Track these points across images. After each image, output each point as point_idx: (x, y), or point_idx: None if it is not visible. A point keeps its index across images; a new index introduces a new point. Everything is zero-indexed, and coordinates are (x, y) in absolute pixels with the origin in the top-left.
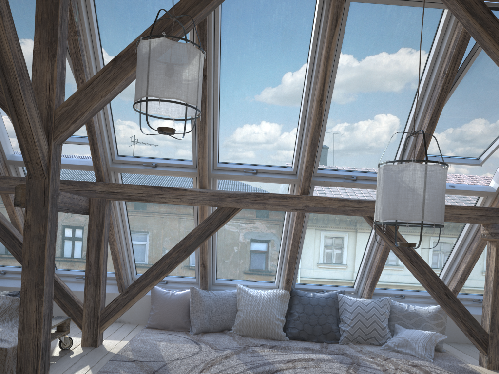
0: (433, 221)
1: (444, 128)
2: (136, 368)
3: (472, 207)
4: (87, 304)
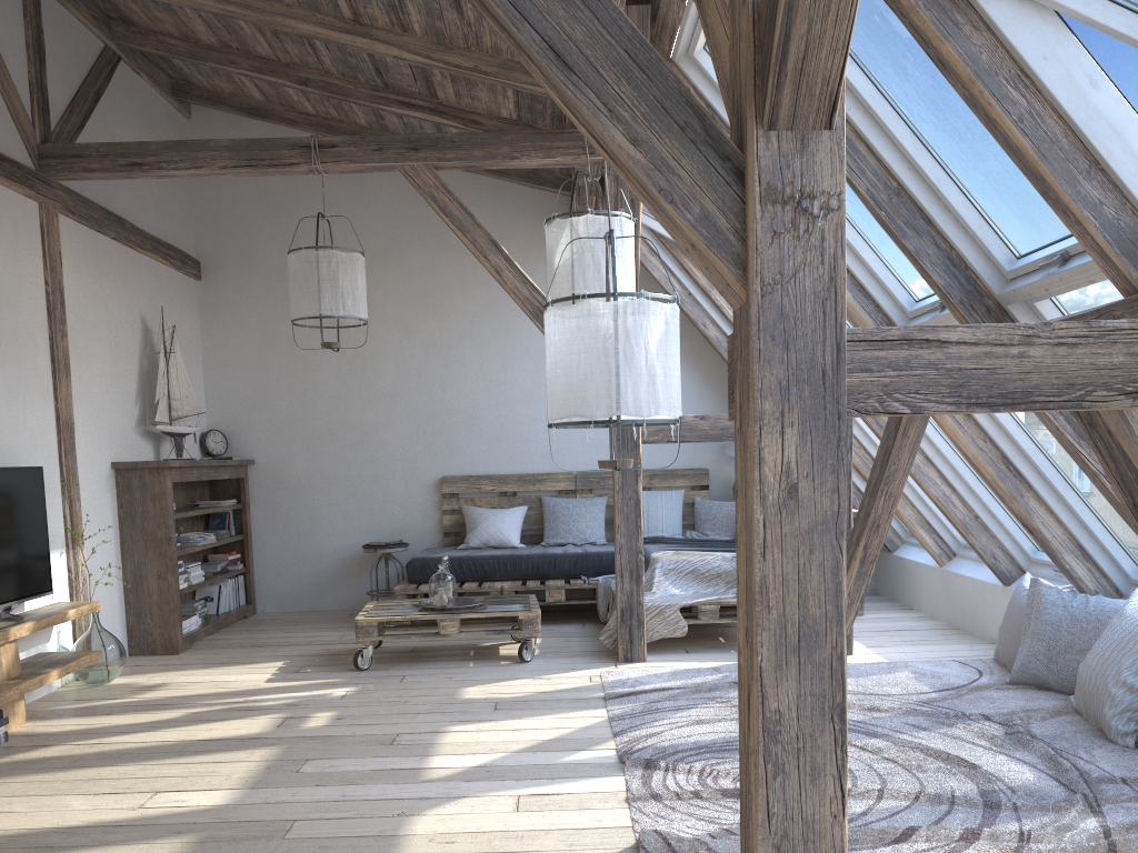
0: (552, 419)
1: None
2: None
3: None
4: None
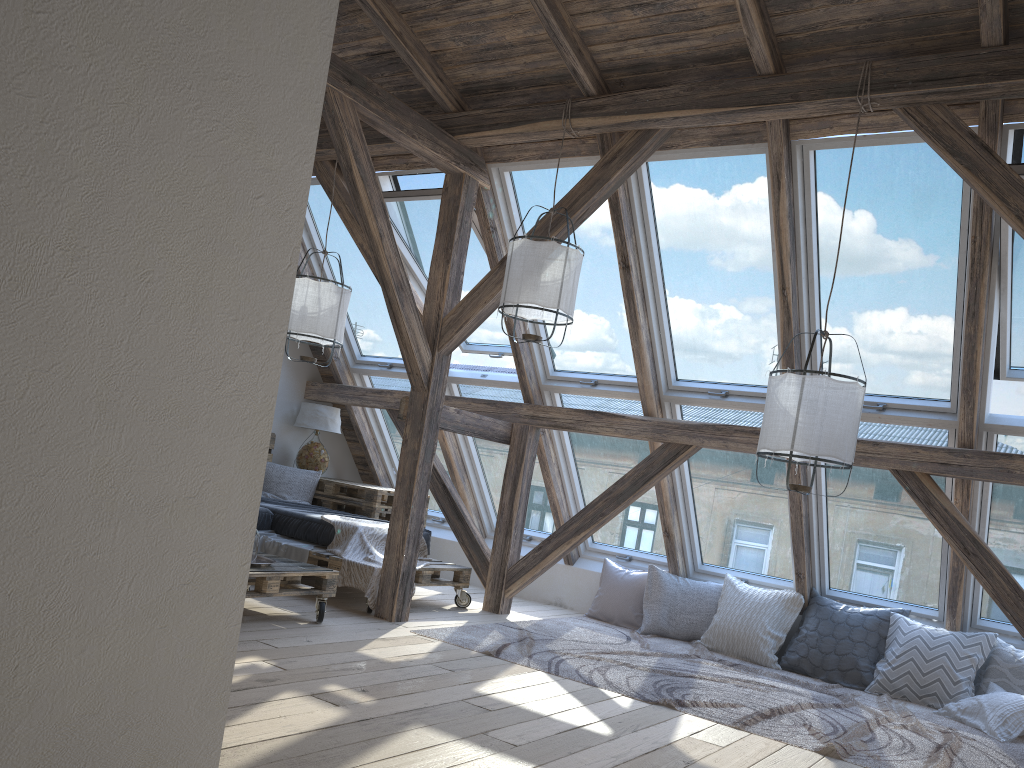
0: (809, 453)
1: None
2: (514, 633)
3: None
4: (494, 556)
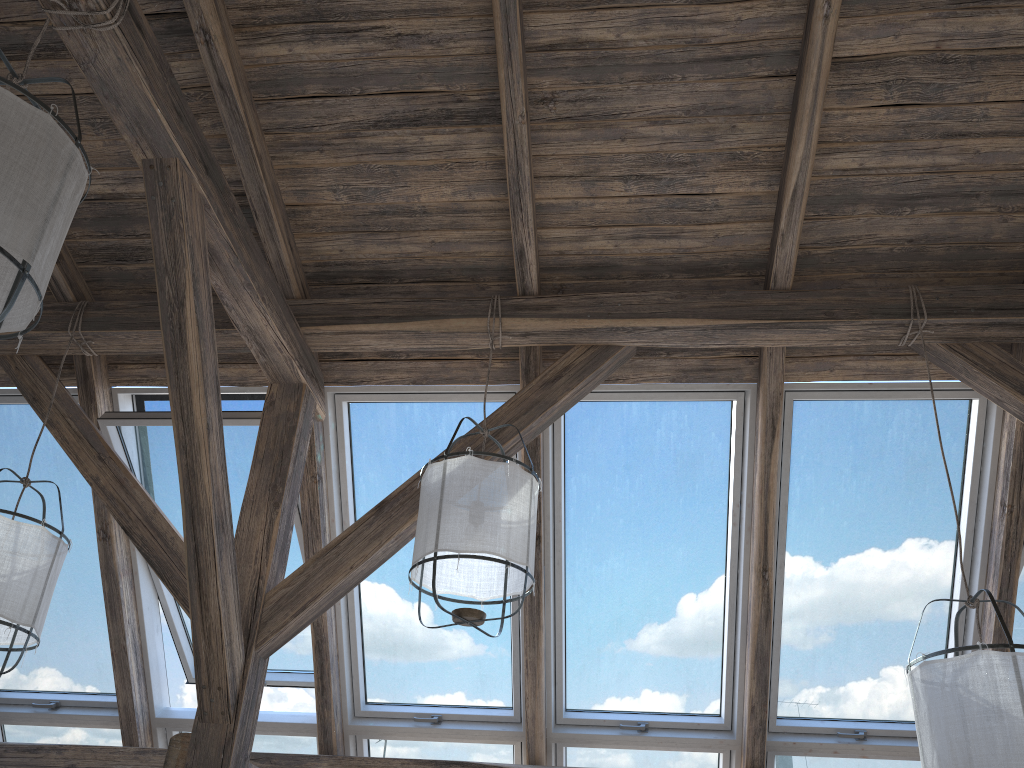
0: None
1: None
2: None
3: None
4: None
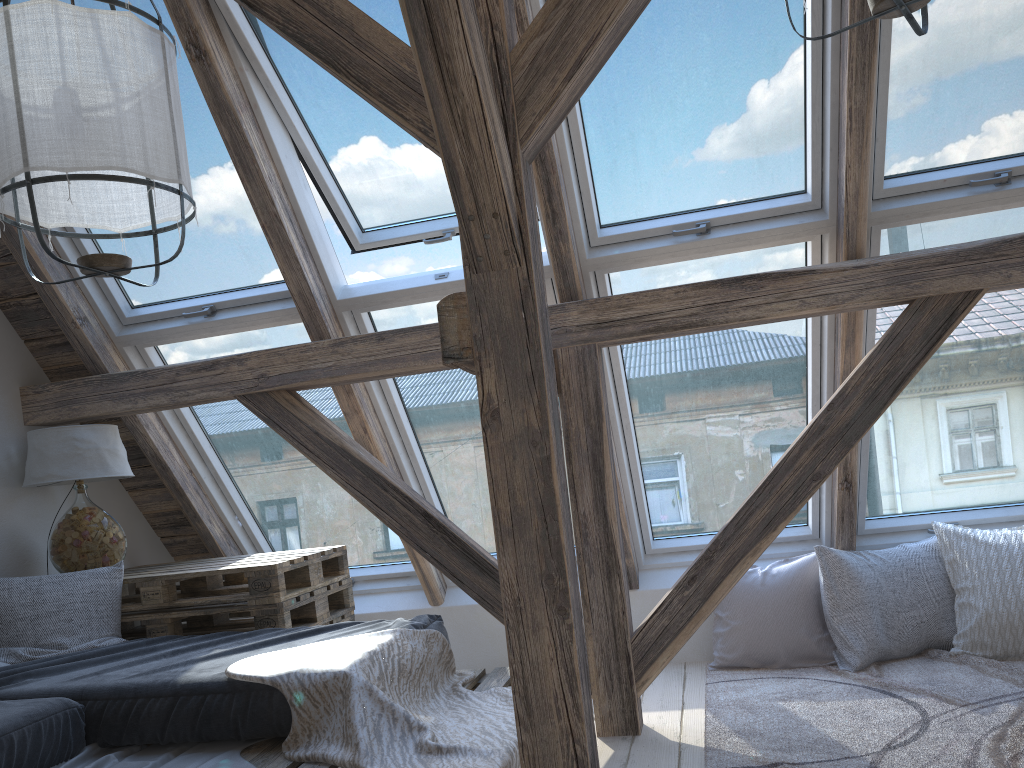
0: None
1: None
2: None
3: None
4: (594, 625)
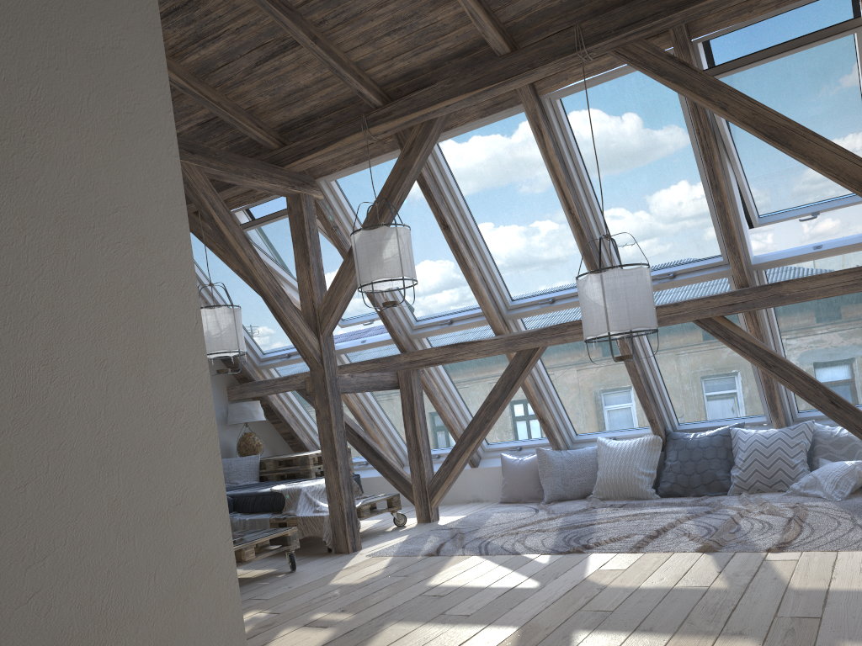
0: (622, 330)
1: (771, 175)
2: (446, 533)
3: (846, 270)
4: (414, 479)
